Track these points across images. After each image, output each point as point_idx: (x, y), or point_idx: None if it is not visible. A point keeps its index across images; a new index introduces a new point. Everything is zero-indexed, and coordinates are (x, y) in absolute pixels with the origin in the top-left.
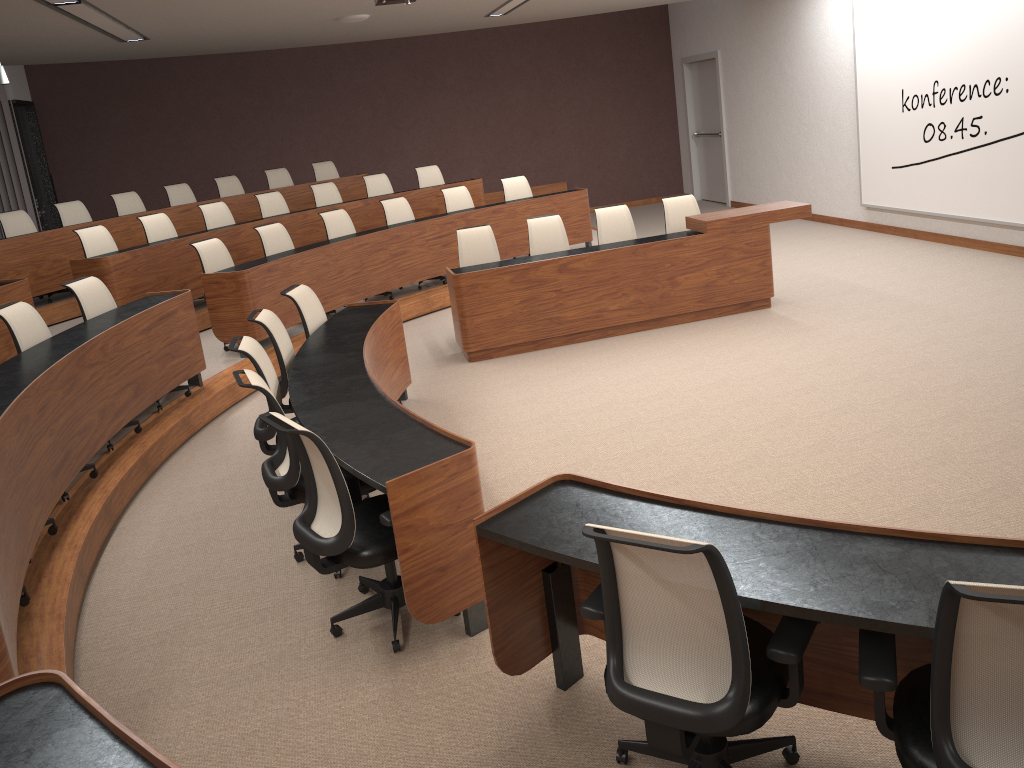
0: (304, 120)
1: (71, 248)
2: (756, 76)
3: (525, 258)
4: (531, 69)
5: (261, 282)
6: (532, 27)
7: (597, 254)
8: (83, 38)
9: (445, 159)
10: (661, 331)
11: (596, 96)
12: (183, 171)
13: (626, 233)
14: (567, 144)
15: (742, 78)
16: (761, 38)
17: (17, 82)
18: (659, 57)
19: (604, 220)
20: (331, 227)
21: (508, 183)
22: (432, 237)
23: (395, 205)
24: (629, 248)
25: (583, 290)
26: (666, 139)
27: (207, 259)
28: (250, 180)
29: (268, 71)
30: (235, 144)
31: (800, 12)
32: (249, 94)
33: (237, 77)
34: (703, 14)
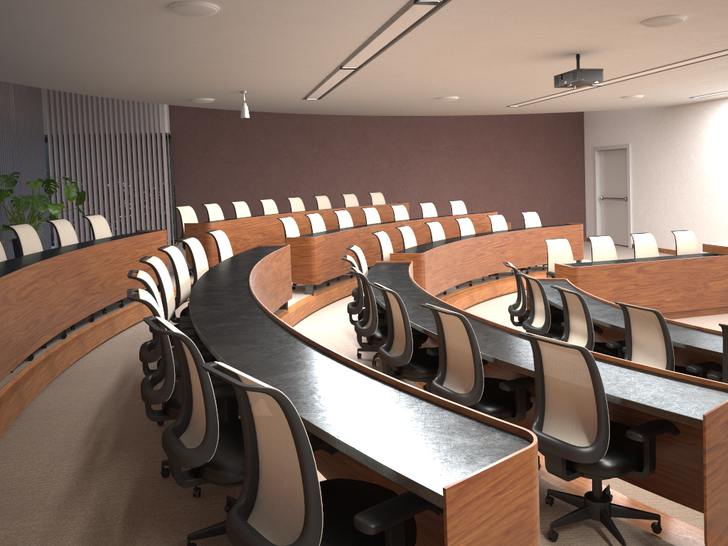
0: (345, 165)
1: (252, 232)
2: (664, 162)
3: (606, 261)
4: (494, 145)
5: (427, 262)
6: (497, 118)
7: (661, 262)
8: (292, 94)
9: (433, 199)
10: (699, 318)
11: (534, 167)
12: (261, 191)
13: (652, 252)
14: (513, 197)
15: (650, 162)
16: (671, 137)
17: (168, 121)
18: (576, 145)
19: (638, 242)
20: (433, 233)
21: (527, 215)
22: (496, 246)
23: (464, 222)
24: (681, 260)
25: (651, 285)
26: (577, 199)
27: (383, 244)
28: (304, 202)
29: (326, 130)
30: (298, 176)
31: (709, 122)
32: (311, 144)
33: (305, 132)
34: (617, 119)
